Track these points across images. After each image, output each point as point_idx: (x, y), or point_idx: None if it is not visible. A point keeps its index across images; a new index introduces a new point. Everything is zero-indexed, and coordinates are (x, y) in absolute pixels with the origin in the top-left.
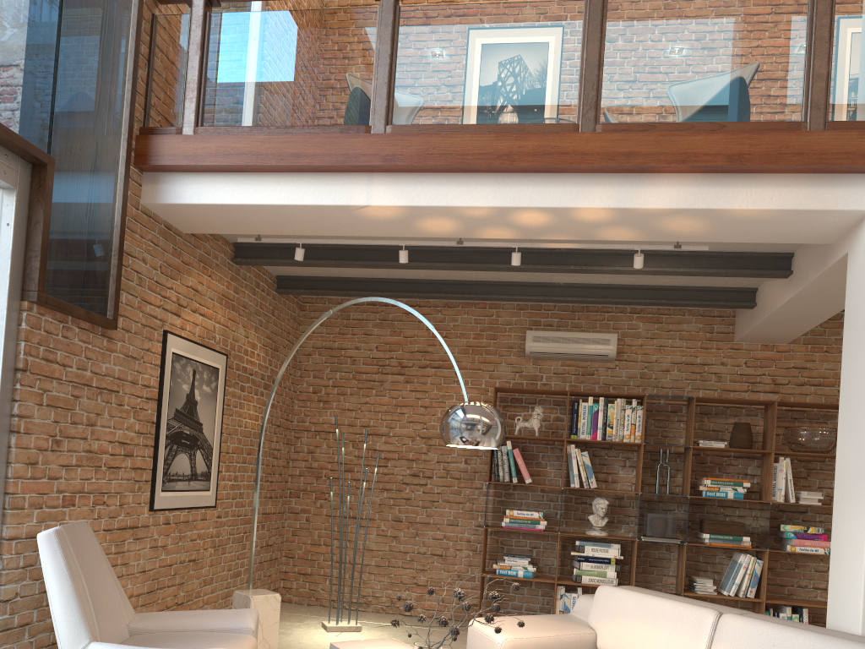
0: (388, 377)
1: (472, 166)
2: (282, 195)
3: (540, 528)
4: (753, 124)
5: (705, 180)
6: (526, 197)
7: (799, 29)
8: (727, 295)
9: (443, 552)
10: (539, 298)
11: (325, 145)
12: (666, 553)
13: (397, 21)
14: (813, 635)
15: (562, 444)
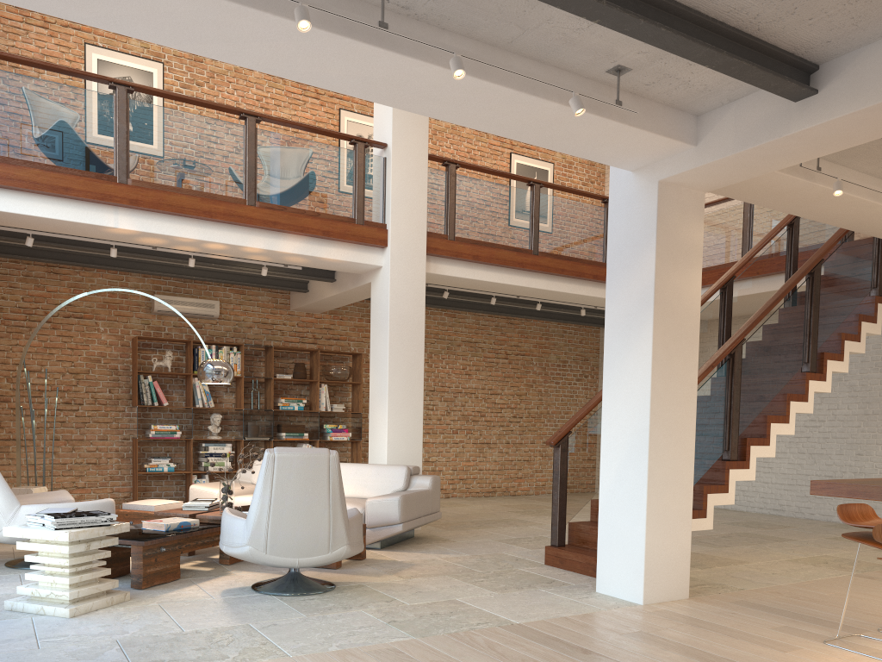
0: (36, 324)
1: (187, 215)
2: (51, 212)
3: (177, 436)
4: (333, 216)
5: (311, 240)
6: (217, 236)
7: (350, 168)
8: (292, 283)
9: (97, 460)
10: (173, 275)
11: (87, 185)
12: (257, 448)
13: (129, 109)
14: (372, 465)
15: (183, 377)
